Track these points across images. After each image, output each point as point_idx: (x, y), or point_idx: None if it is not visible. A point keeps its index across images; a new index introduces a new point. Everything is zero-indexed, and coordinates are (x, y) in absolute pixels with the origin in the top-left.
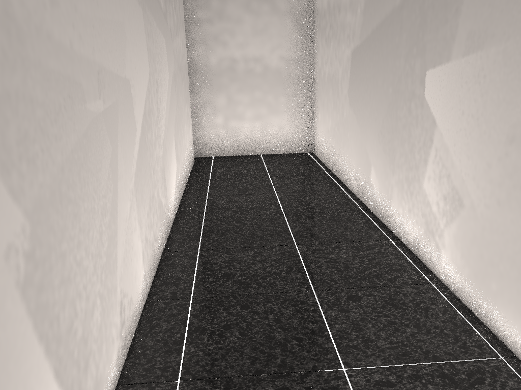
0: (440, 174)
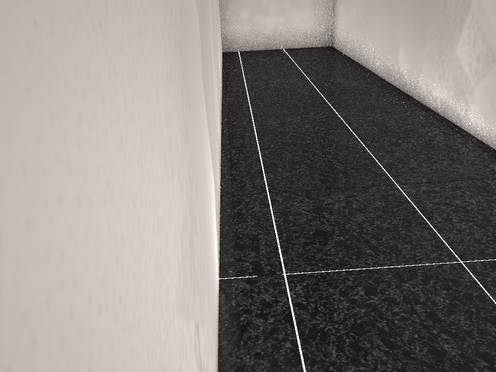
0: (475, 37)
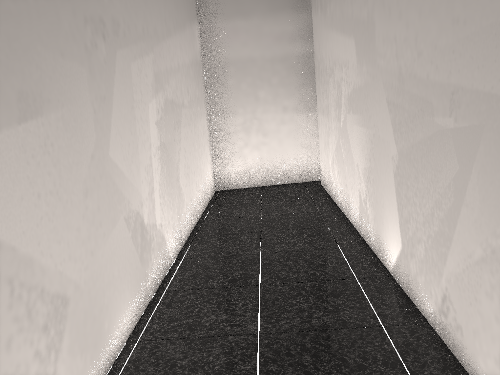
0: (28, 308)
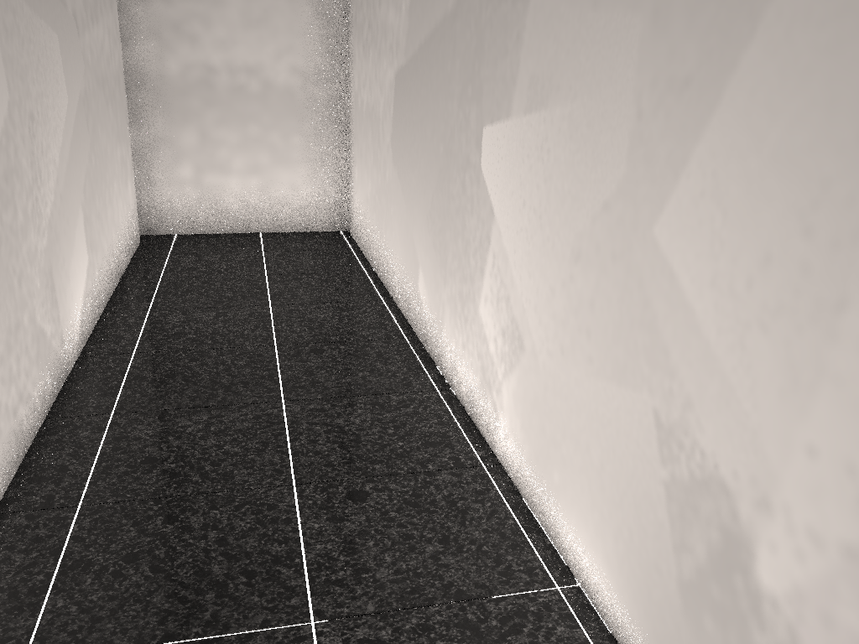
0: (498, 295)
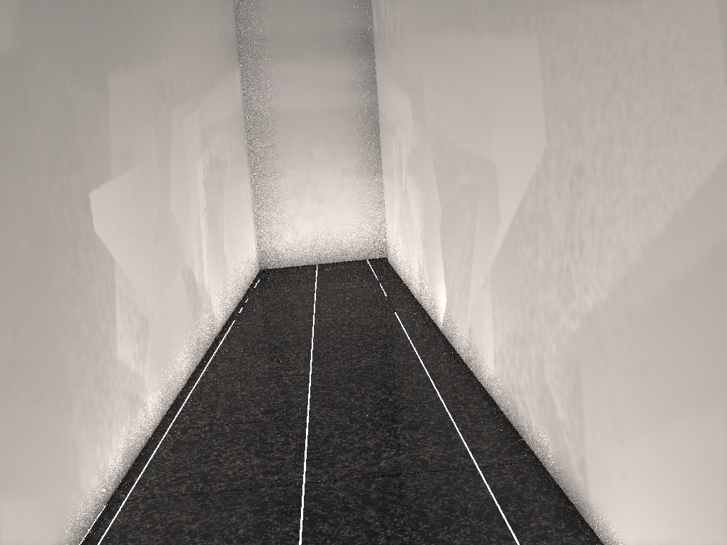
0: (129, 317)
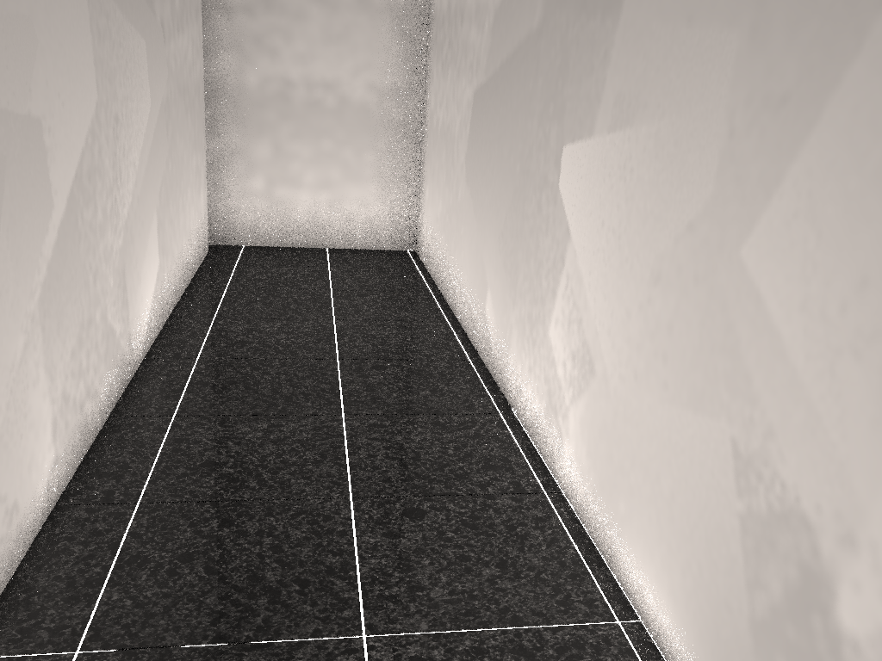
0: (570, 318)
